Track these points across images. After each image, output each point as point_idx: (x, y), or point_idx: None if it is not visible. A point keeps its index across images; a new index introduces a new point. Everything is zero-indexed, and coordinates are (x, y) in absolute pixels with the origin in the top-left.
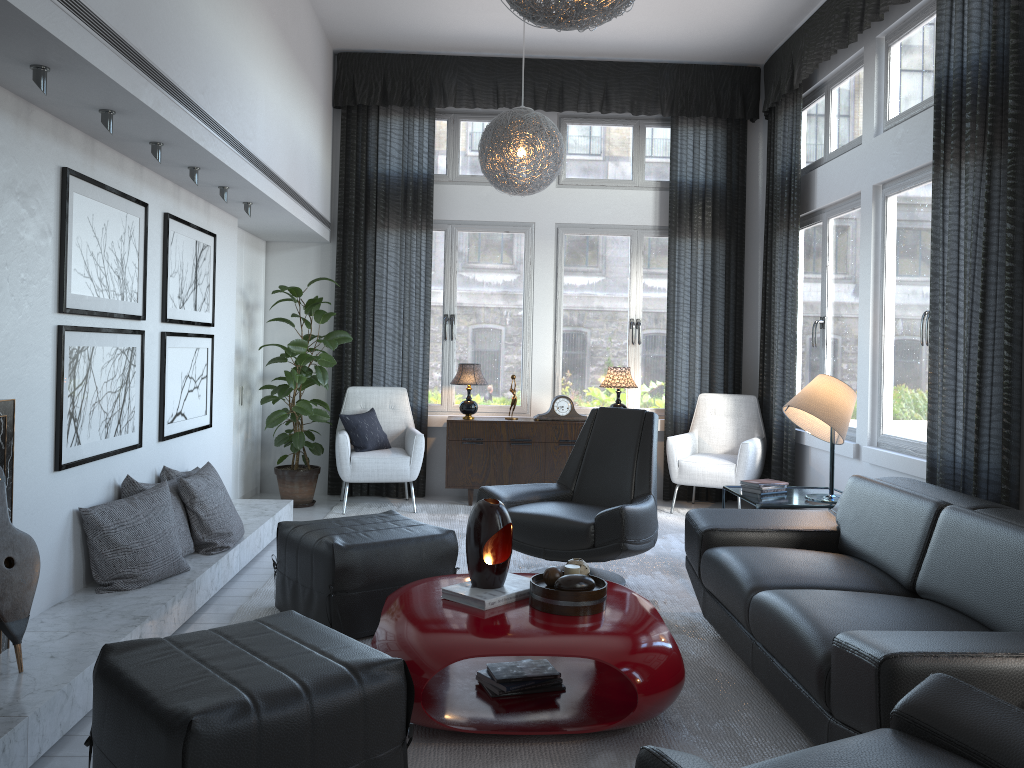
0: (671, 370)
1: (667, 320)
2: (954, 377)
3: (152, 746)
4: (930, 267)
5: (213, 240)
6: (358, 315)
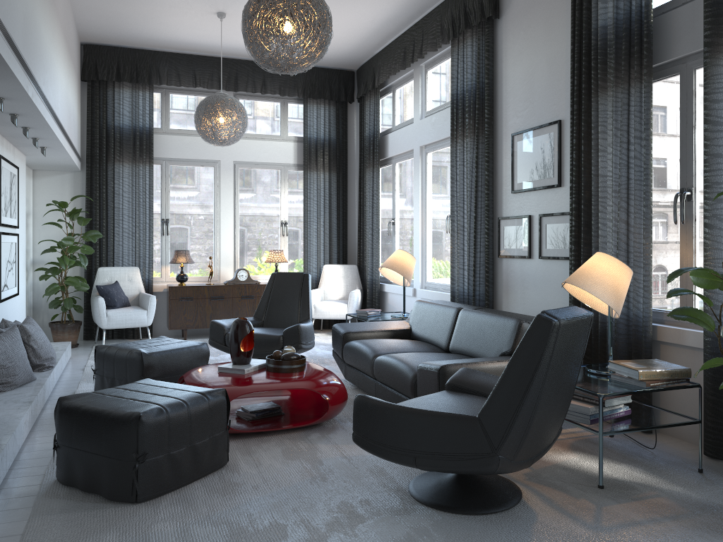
0: (307, 251)
1: (304, 221)
2: (463, 249)
3: (116, 432)
4: (450, 192)
5: (17, 171)
6: (103, 220)
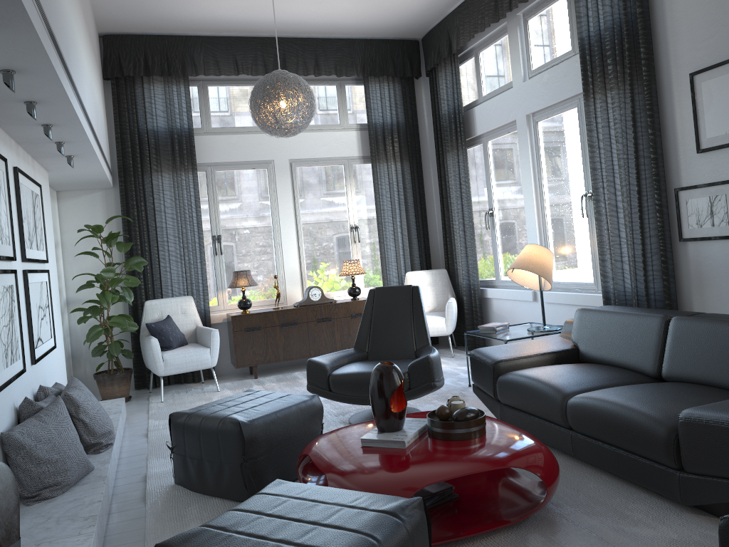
0: (384, 258)
1: (377, 223)
2: (618, 235)
3: None
4: (589, 164)
5: (40, 190)
6: (145, 243)
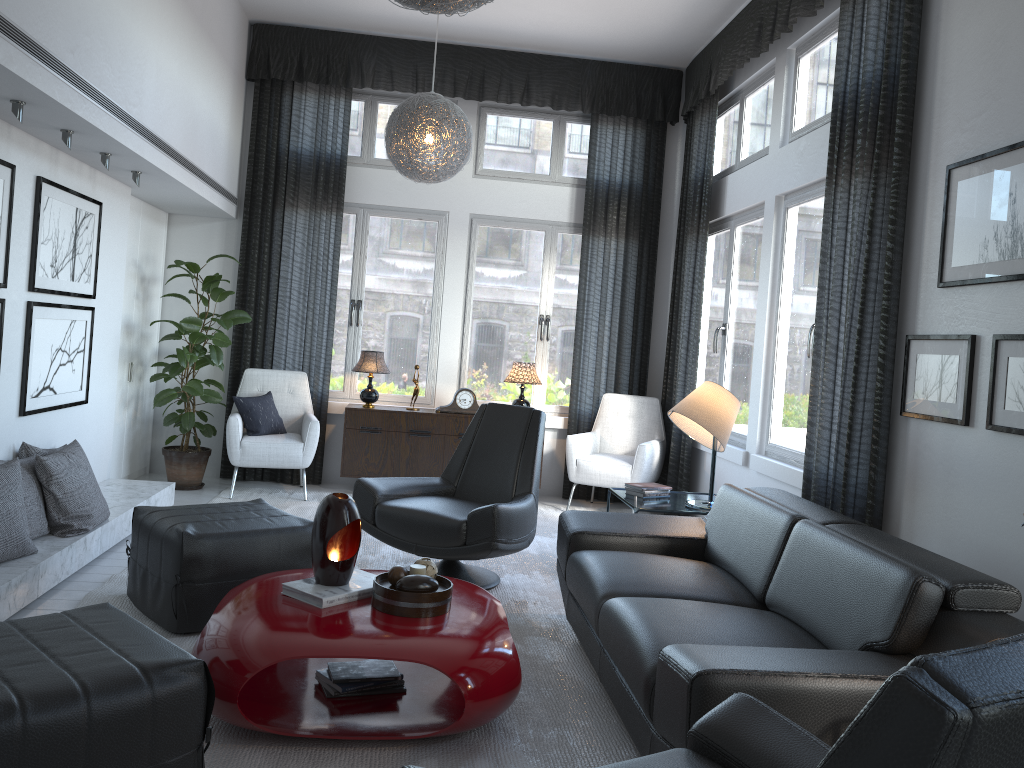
0: (577, 368)
1: (576, 318)
2: (832, 391)
3: None
4: (818, 280)
5: (98, 208)
6: (261, 295)
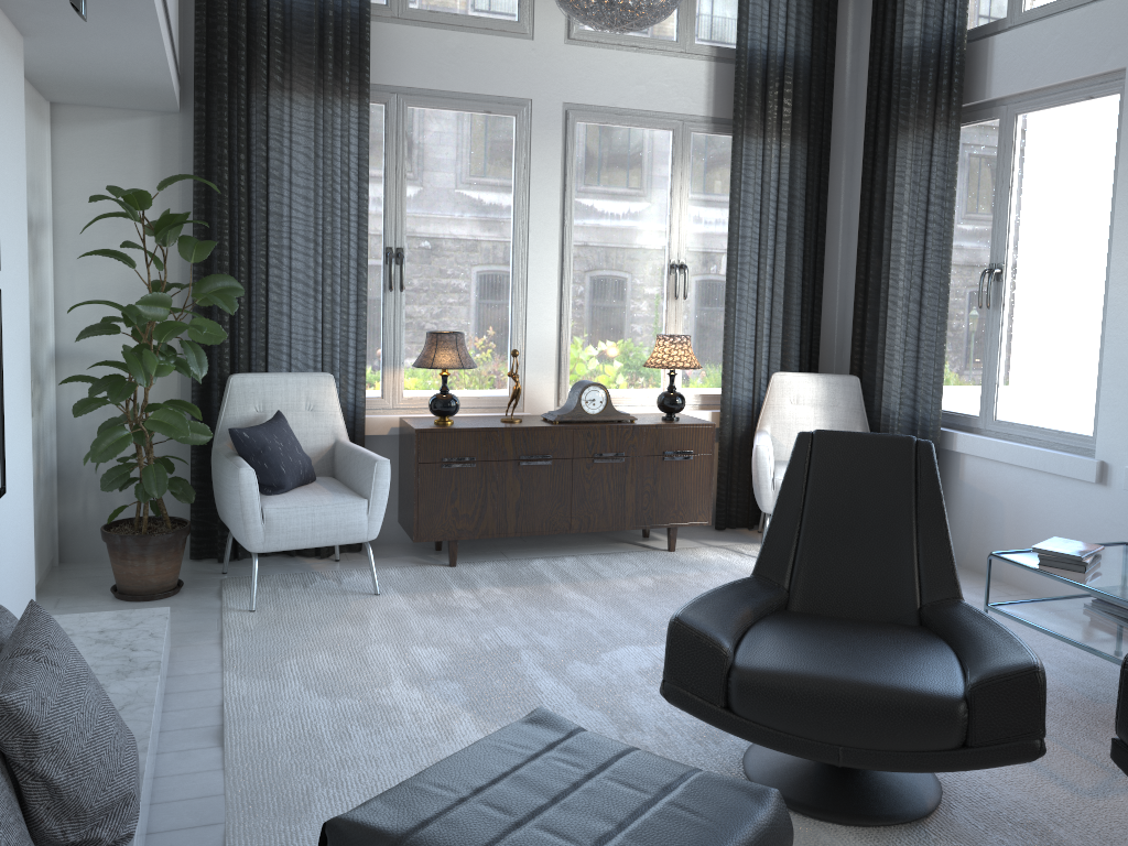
0: (733, 338)
1: (728, 263)
2: None
3: None
4: None
5: None
6: (240, 246)
